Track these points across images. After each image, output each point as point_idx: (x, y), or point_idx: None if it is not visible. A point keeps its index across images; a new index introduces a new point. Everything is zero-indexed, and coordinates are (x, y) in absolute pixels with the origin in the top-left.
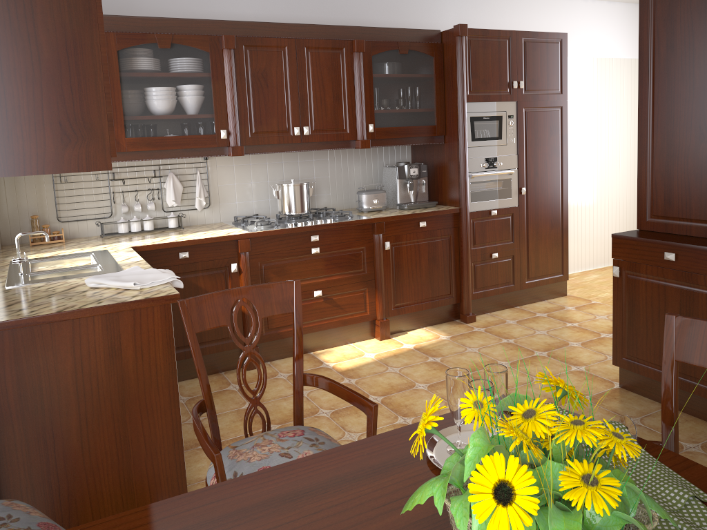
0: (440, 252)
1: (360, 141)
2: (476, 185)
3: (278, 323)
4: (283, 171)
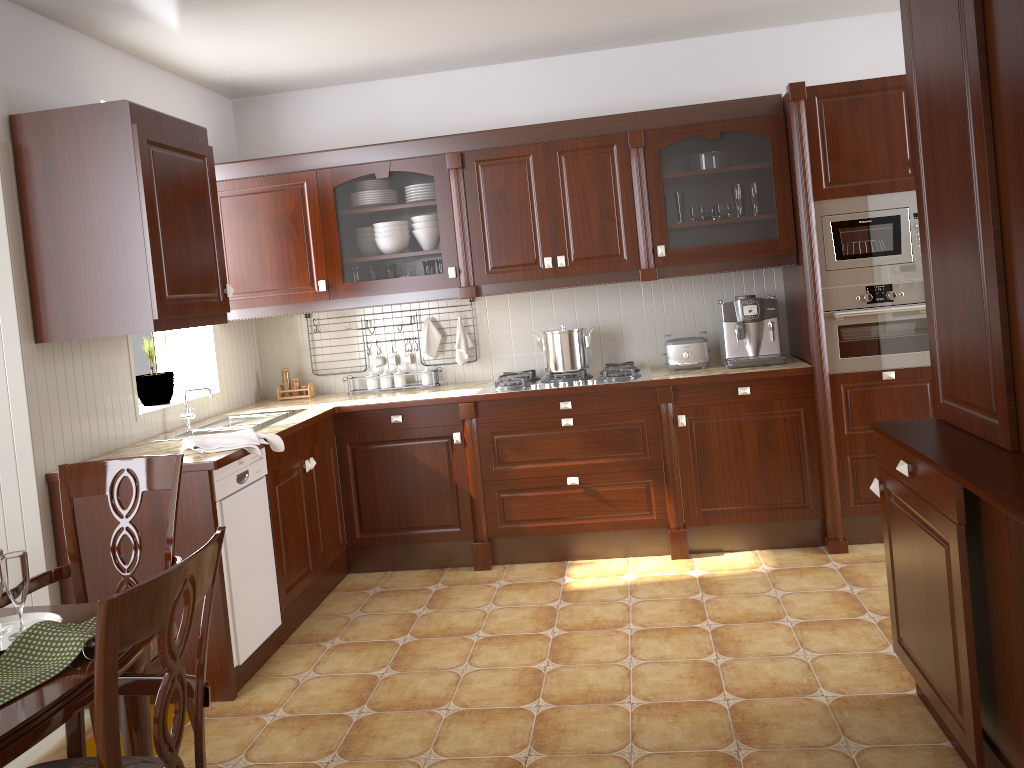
0: (780, 436)
1: (640, 270)
2: (849, 331)
3: (518, 515)
4: (575, 313)
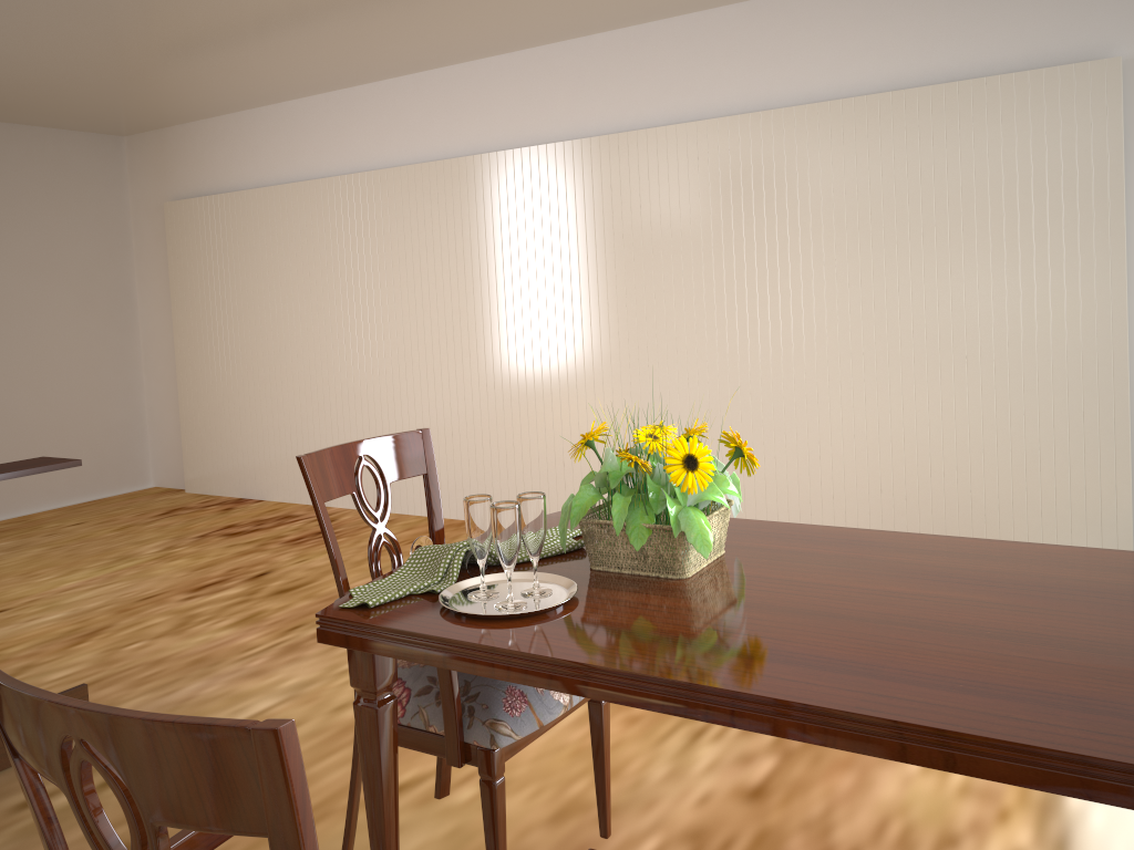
0: None
1: None
2: None
3: None
4: None
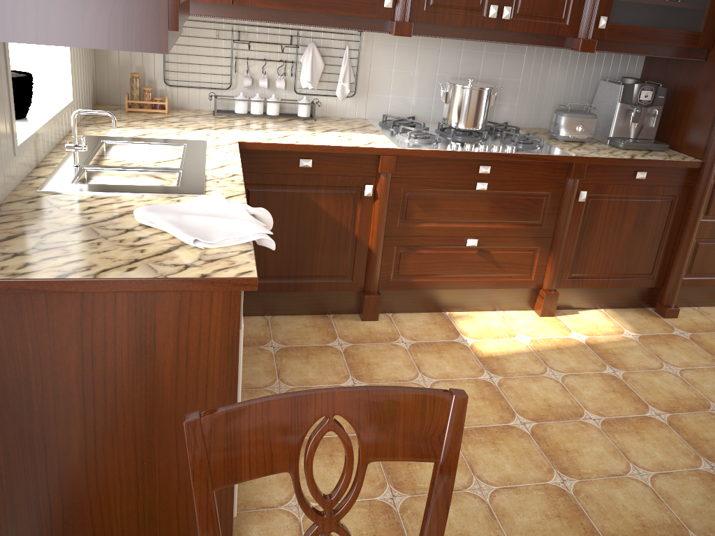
0: (653, 218)
1: (582, 40)
2: None
3: (412, 270)
4: (459, 63)
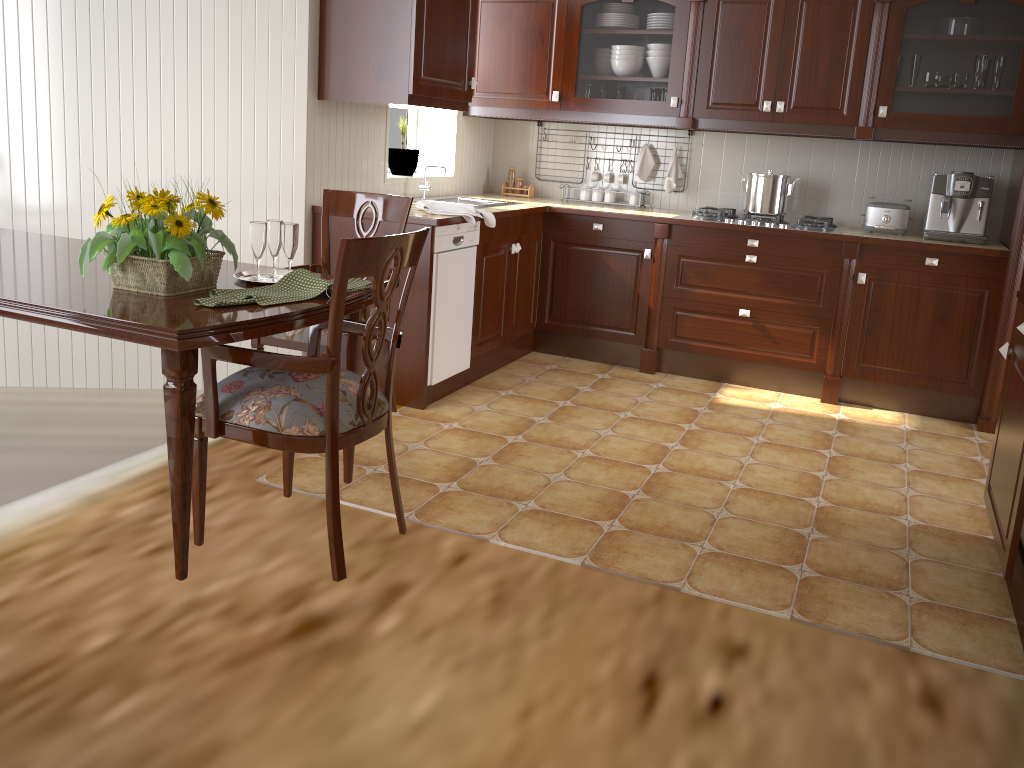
0: (958, 312)
1: (856, 127)
2: None
3: (688, 333)
4: (787, 162)
